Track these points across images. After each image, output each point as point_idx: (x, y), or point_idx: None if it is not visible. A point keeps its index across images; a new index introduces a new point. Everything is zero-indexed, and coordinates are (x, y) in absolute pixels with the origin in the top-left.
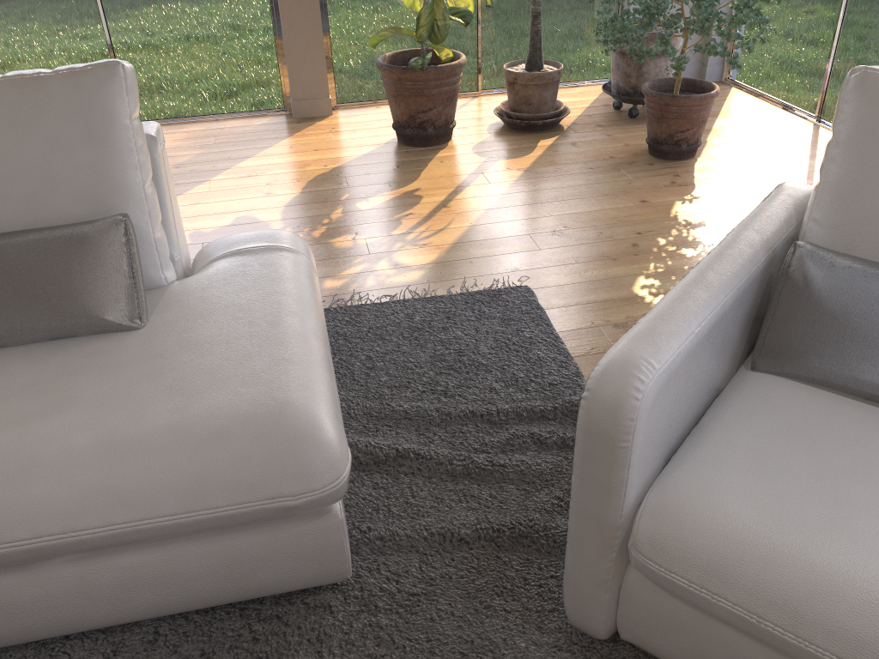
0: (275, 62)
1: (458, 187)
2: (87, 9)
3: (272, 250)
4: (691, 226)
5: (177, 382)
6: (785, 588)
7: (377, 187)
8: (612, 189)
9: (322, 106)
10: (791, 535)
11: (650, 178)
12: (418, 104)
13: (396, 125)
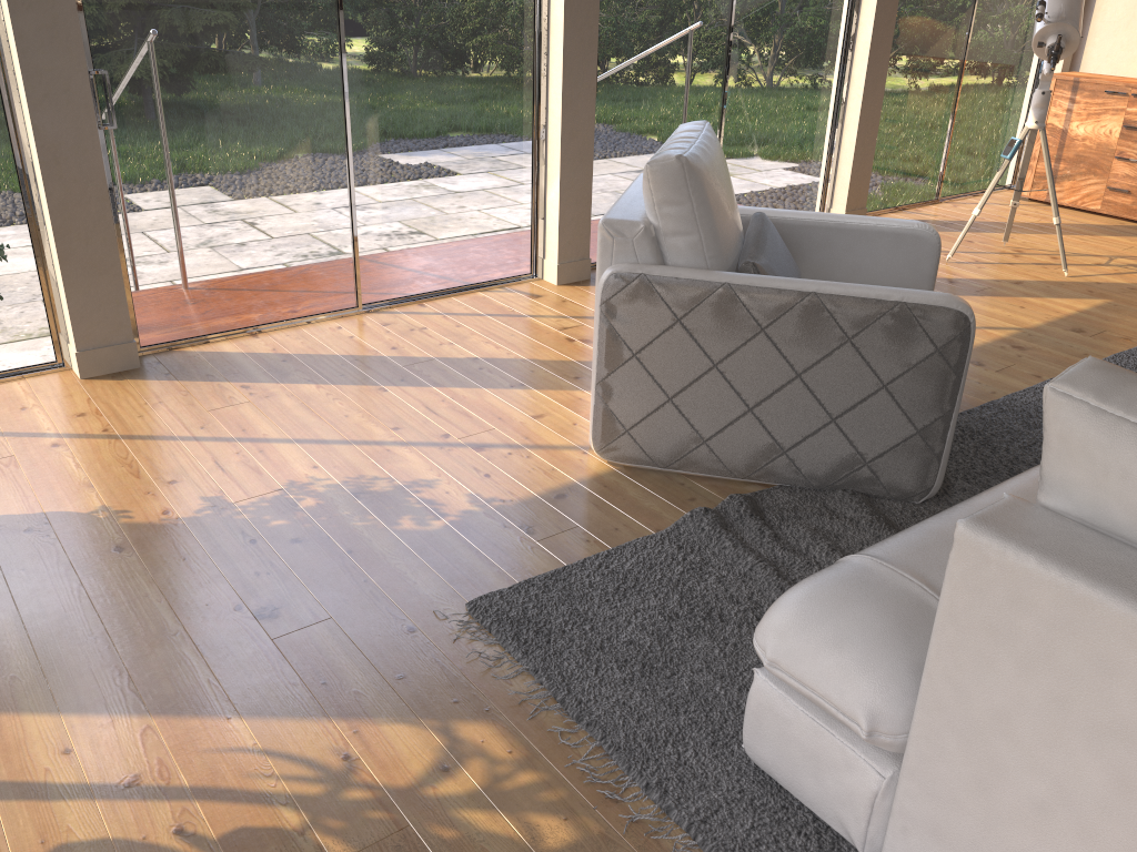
0: None
1: None
2: None
3: (885, 559)
4: (223, 505)
5: None
6: None
7: None
8: (51, 583)
9: None
10: None
11: None
12: None
13: None
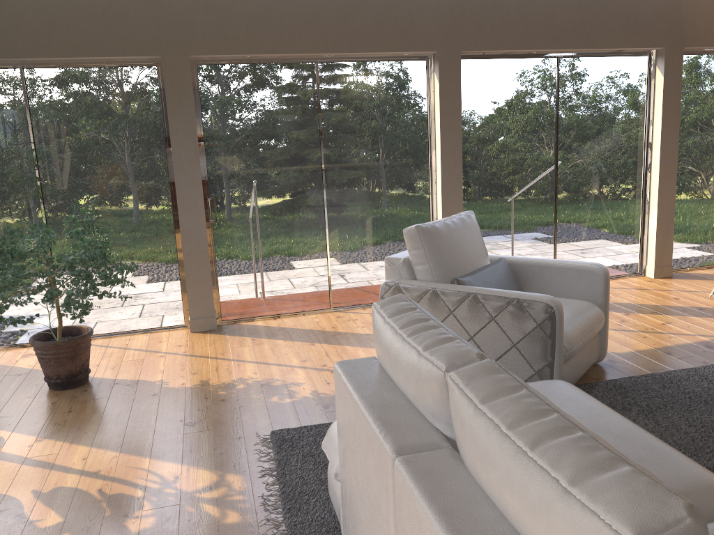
0: None
1: (53, 467)
2: None
3: None
4: (206, 383)
5: (556, 404)
6: (578, 328)
7: (1, 517)
8: (121, 404)
9: None
10: (565, 319)
11: (112, 391)
12: None
13: None
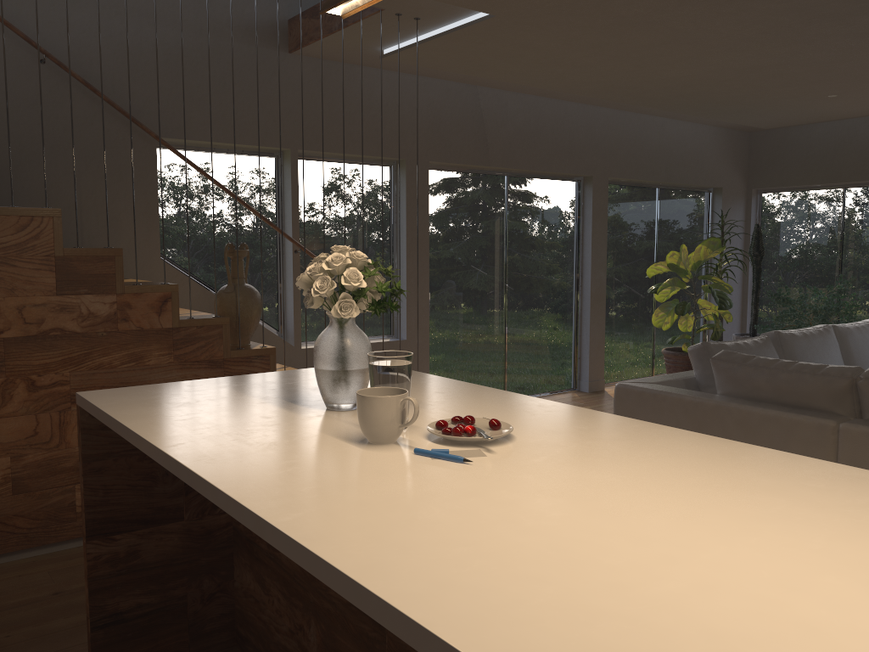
0: (572, 360)
1: None
2: (500, 330)
3: None
4: None
5: None
6: None
7: None
8: None
9: (600, 384)
10: None
11: None
12: None
13: None
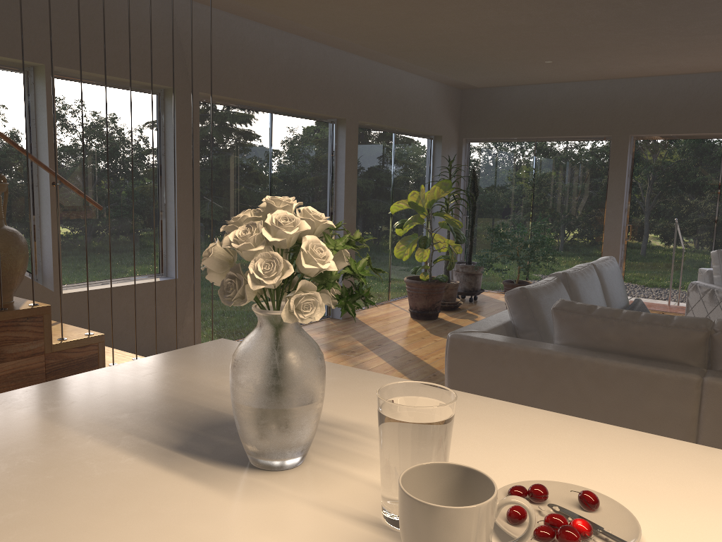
0: None
1: None
2: None
3: None
4: None
5: None
6: None
7: None
8: None
9: None
10: None
11: None
12: (437, 298)
13: (420, 311)
